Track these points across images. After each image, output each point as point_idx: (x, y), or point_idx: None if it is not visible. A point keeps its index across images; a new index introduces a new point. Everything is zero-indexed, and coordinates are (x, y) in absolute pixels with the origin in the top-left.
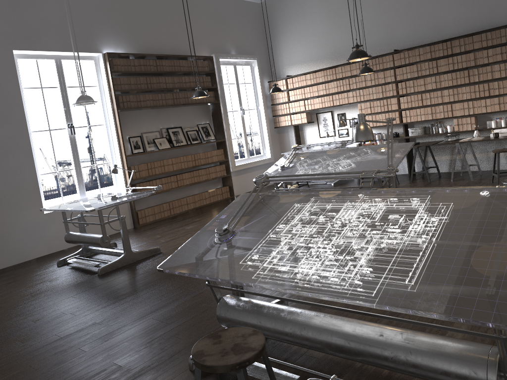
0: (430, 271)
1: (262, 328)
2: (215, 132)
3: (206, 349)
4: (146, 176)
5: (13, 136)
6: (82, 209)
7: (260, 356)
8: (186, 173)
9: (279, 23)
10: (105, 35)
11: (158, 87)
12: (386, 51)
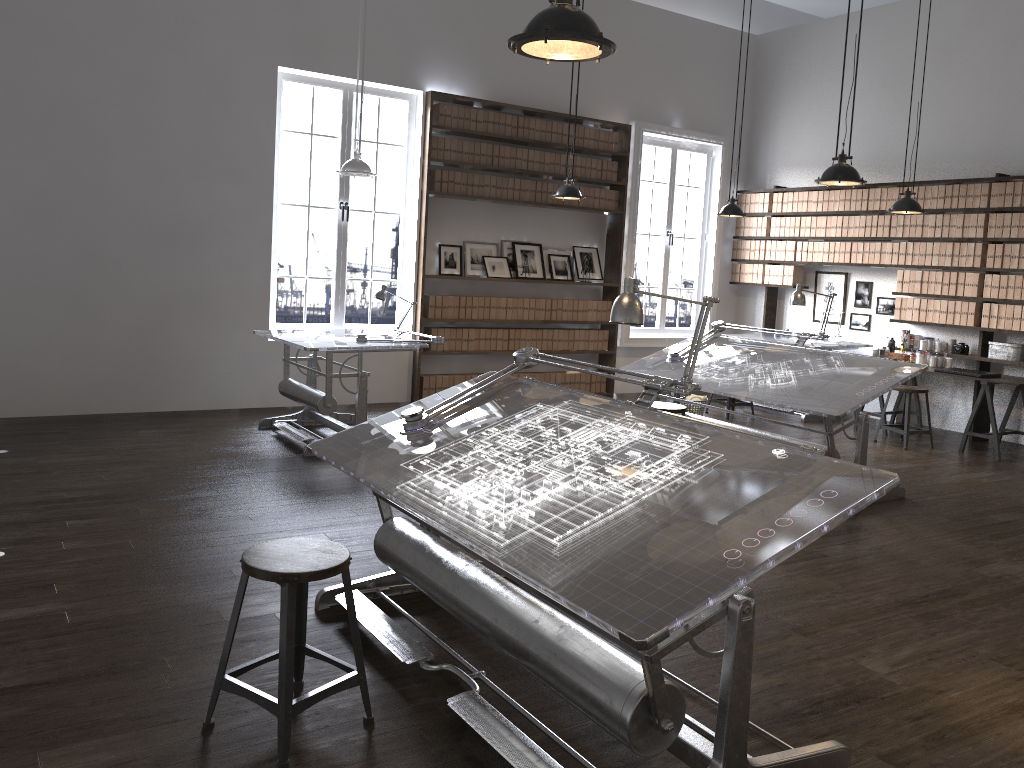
0: (592, 534)
1: (415, 575)
2: (605, 267)
3: (267, 551)
4: (451, 319)
5: (248, 205)
6: (302, 344)
7: (320, 578)
8: (528, 330)
9: (785, 82)
10: (436, 61)
11: (511, 166)
12: (982, 174)
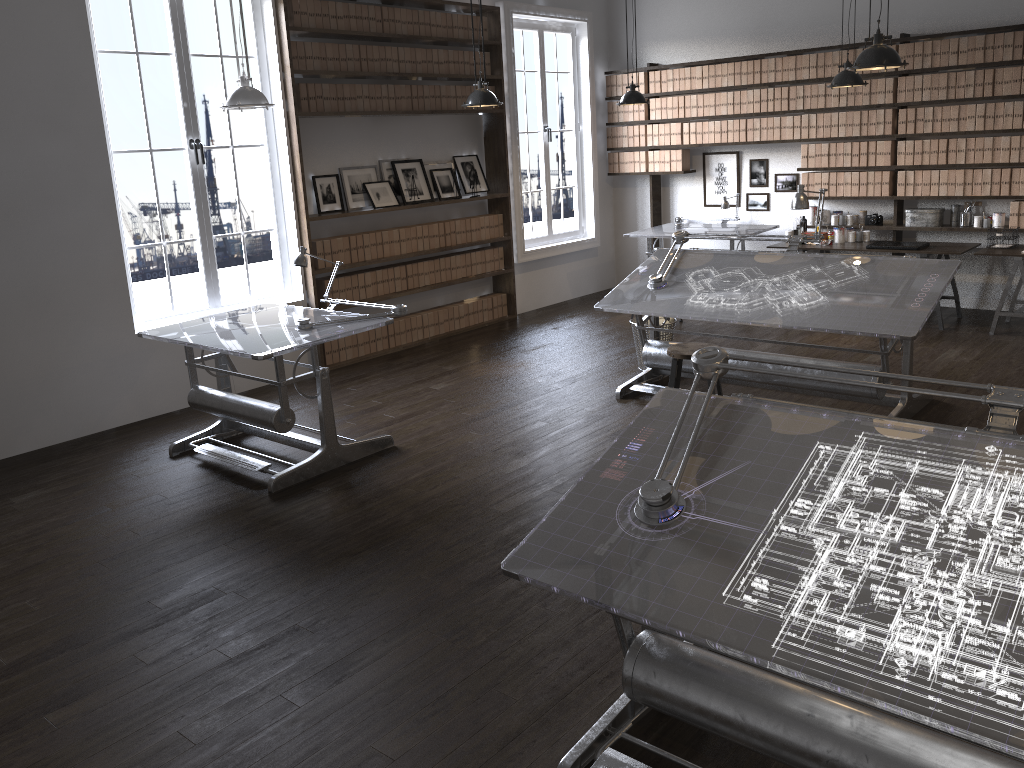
0: None
1: (748, 733)
2: (487, 175)
3: None
4: (346, 266)
5: (76, 161)
6: (243, 350)
7: None
8: (425, 262)
9: None
10: None
11: (382, 70)
12: None
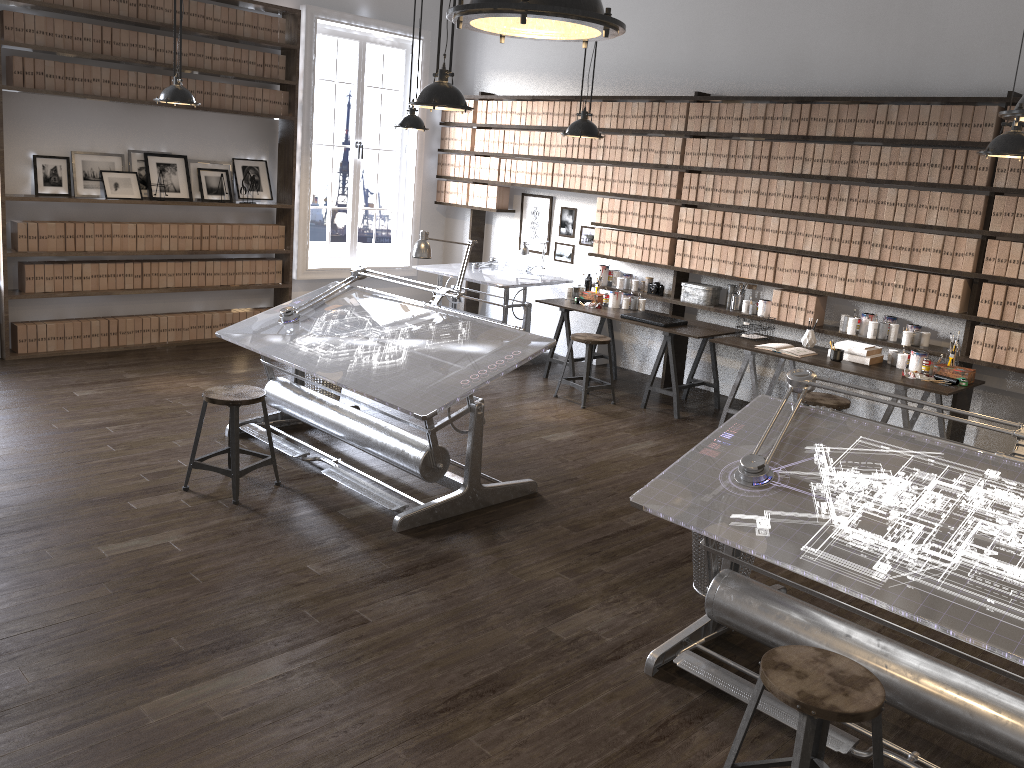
0: None
1: None
2: (278, 184)
3: None
4: (52, 253)
5: None
6: None
7: None
8: (171, 262)
9: None
10: None
11: (131, 56)
12: (685, 91)
